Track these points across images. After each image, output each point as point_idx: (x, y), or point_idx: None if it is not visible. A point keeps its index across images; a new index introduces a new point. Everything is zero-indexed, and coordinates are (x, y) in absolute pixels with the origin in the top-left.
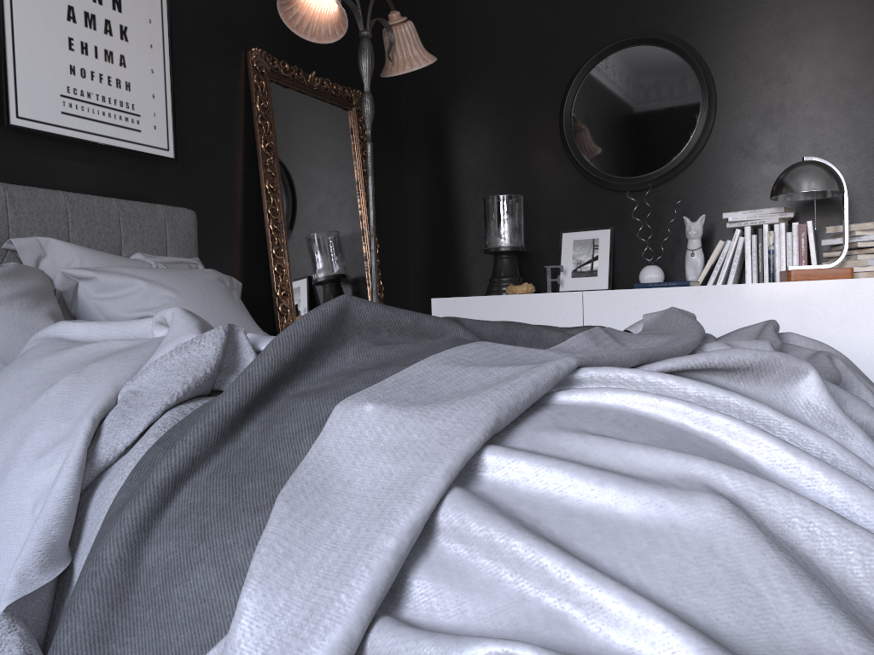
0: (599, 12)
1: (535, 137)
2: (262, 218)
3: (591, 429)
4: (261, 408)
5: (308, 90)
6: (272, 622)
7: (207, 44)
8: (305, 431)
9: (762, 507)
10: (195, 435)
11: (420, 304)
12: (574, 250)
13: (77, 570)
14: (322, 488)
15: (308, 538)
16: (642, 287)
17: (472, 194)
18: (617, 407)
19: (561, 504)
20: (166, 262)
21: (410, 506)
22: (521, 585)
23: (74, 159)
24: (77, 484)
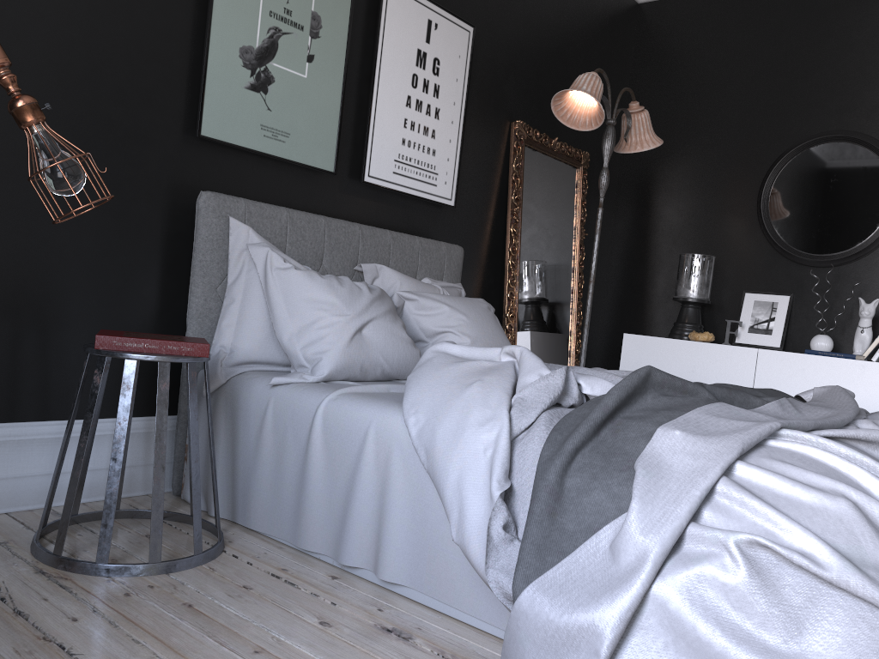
0: (809, 108)
1: (733, 207)
2: (502, 253)
3: (788, 461)
4: (608, 421)
5: (550, 153)
6: (646, 515)
7: (486, 118)
8: (640, 437)
9: (868, 508)
10: (584, 430)
11: (607, 333)
12: (754, 309)
13: (515, 484)
14: (657, 465)
15: (656, 485)
16: (812, 353)
17: (668, 246)
18: (801, 452)
19: (772, 491)
20: (443, 286)
21: (705, 479)
22: (754, 519)
23: (393, 205)
24: (509, 443)
